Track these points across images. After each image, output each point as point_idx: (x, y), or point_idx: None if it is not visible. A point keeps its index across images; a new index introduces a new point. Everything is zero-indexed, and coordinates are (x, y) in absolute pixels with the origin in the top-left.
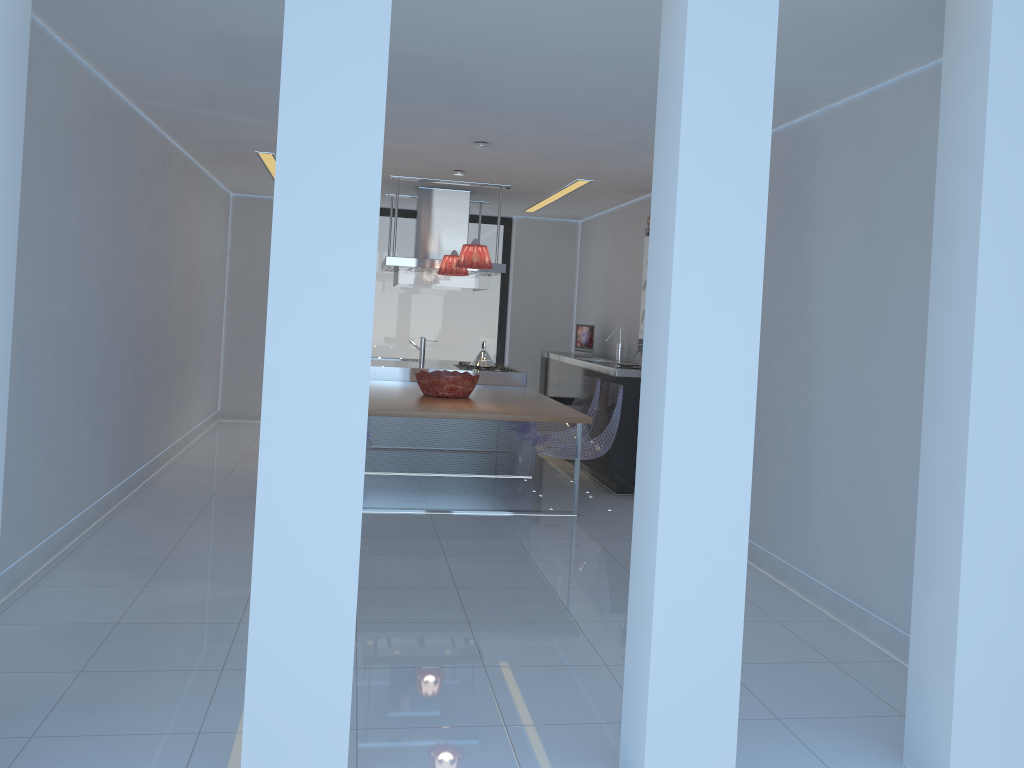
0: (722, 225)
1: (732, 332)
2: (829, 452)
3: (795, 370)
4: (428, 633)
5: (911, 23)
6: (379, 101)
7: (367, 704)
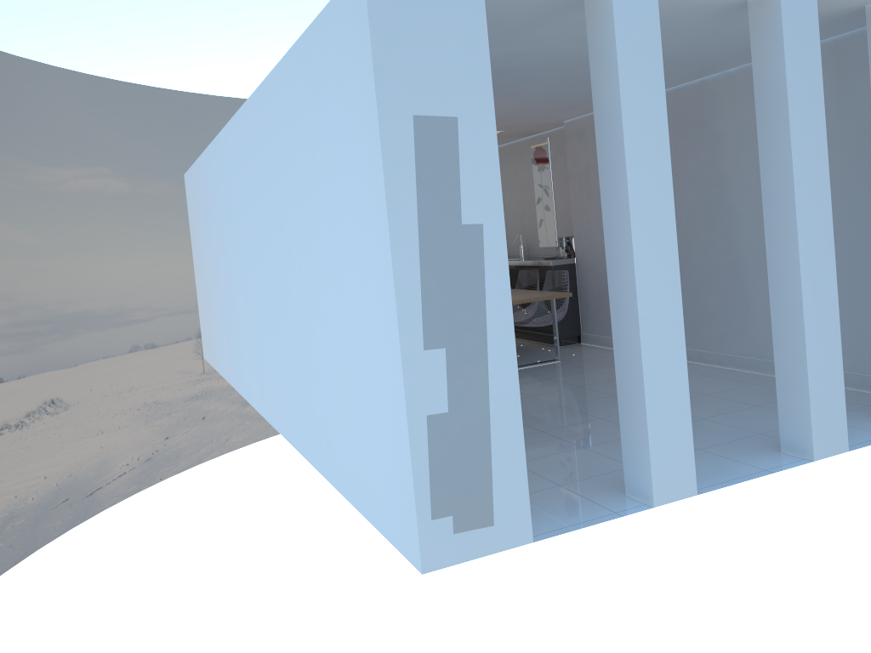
0: (810, 154)
1: (820, 209)
2: (759, 281)
3: (720, 237)
4: (589, 427)
5: (821, 27)
6: (664, 111)
7: (618, 458)
